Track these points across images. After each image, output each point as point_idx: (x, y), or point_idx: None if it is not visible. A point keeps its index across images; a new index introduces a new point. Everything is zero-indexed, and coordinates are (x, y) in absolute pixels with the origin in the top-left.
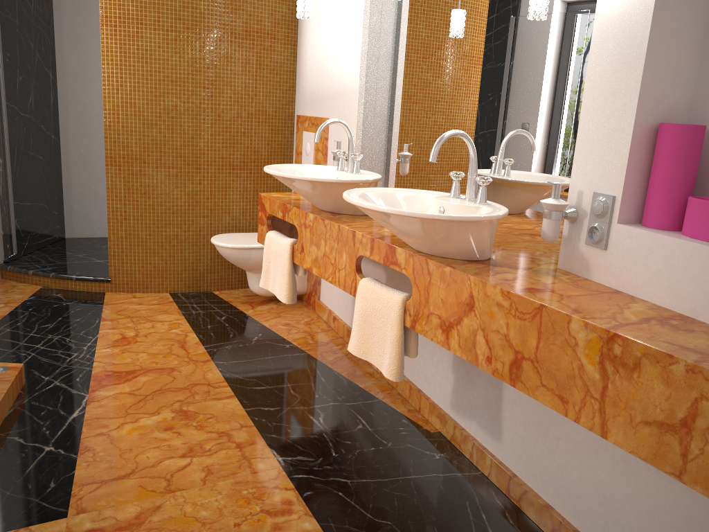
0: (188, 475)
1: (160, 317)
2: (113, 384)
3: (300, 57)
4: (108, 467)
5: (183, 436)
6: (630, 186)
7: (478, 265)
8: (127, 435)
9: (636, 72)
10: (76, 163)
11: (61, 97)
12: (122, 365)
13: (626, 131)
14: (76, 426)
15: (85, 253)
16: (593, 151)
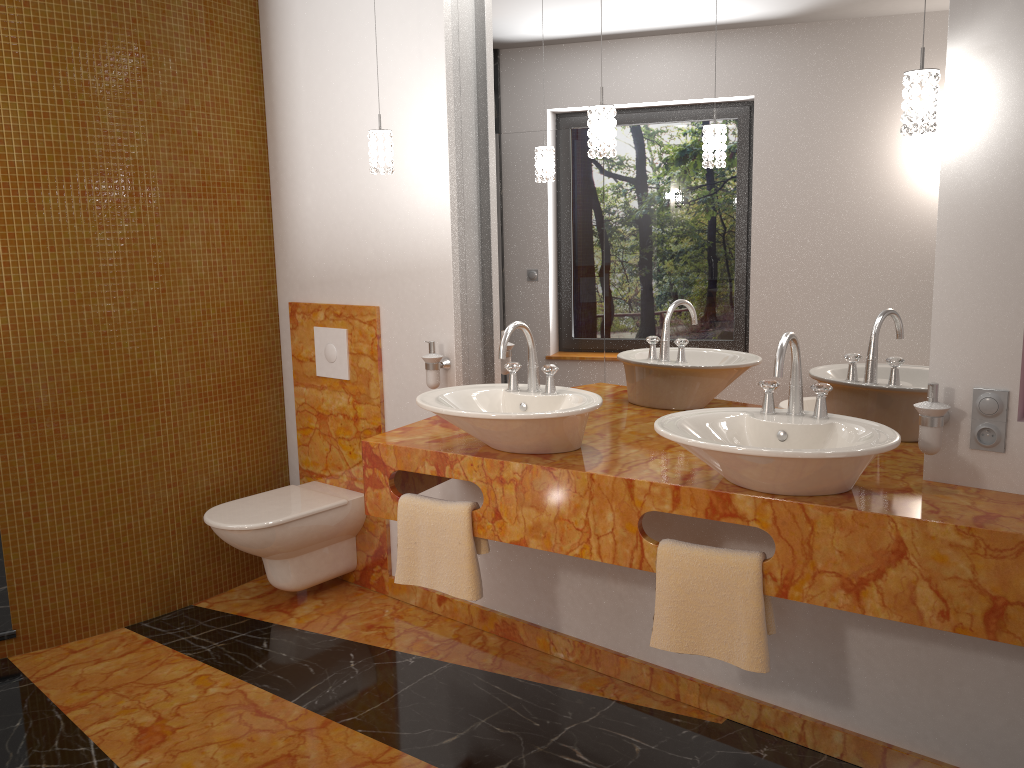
0: None
1: (162, 674)
2: None
3: (283, 215)
4: None
5: None
6: (1022, 378)
7: (864, 498)
8: None
9: (1019, 254)
10: None
11: None
12: None
13: (1015, 319)
14: None
15: None
16: (962, 341)
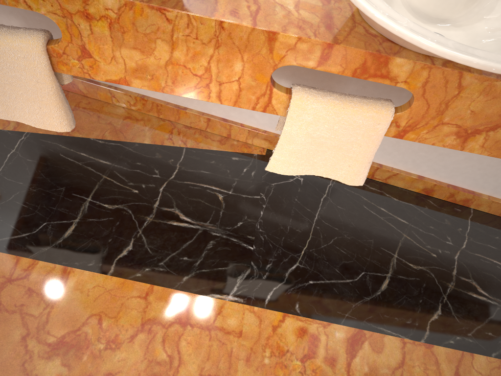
0: None
1: None
2: None
3: None
4: None
5: (119, 372)
6: None
7: None
8: None
9: None
10: None
11: None
12: None
13: None
14: None
15: None
16: None
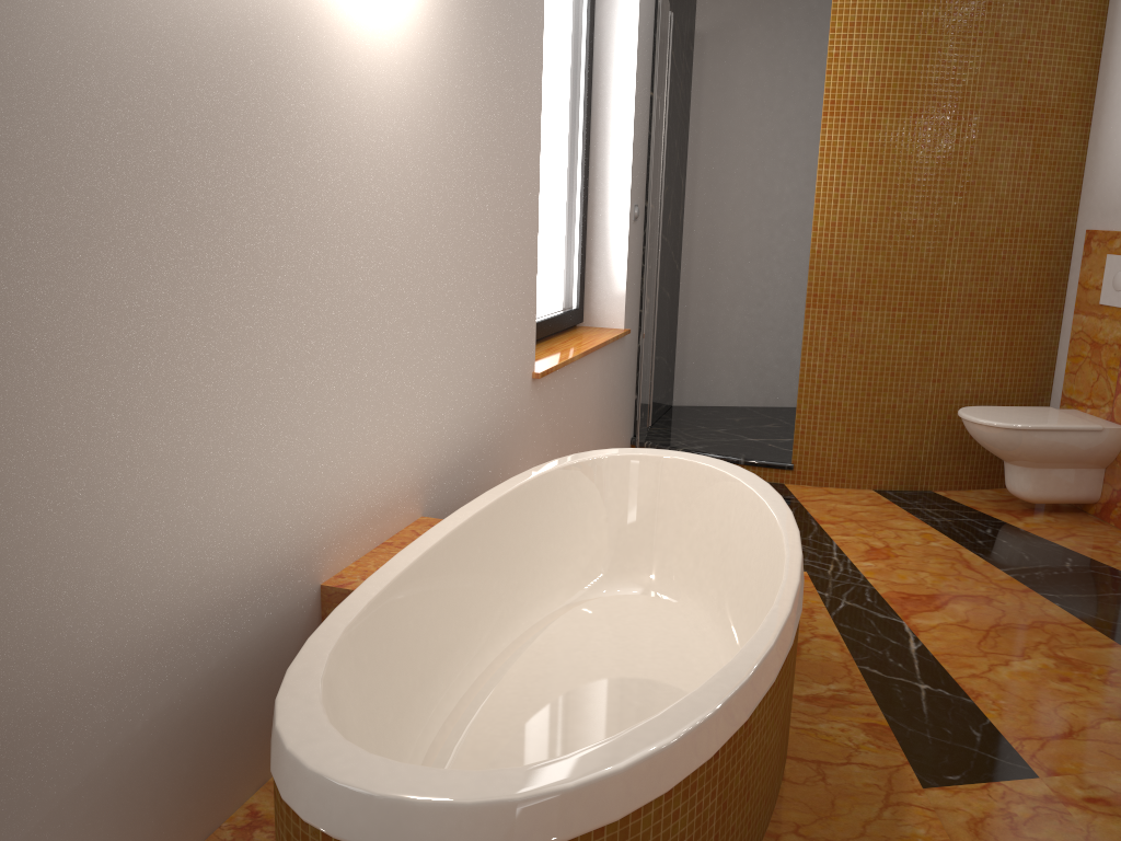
0: None
1: (895, 523)
2: (922, 610)
3: (1099, 142)
4: (1029, 720)
5: (1095, 691)
6: None
7: None
8: (1012, 681)
9: None
10: (697, 302)
11: (688, 212)
12: (910, 586)
13: None
14: (930, 661)
15: (721, 427)
16: None
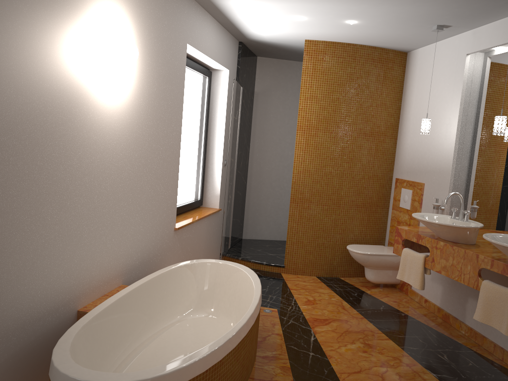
0: (390, 376)
1: (320, 290)
2: (320, 325)
3: (400, 145)
4: (346, 366)
5: (374, 356)
6: None
7: None
8: (345, 352)
9: None
10: (253, 196)
11: (250, 160)
12: (318, 315)
13: None
14: (317, 344)
15: (260, 249)
16: None
